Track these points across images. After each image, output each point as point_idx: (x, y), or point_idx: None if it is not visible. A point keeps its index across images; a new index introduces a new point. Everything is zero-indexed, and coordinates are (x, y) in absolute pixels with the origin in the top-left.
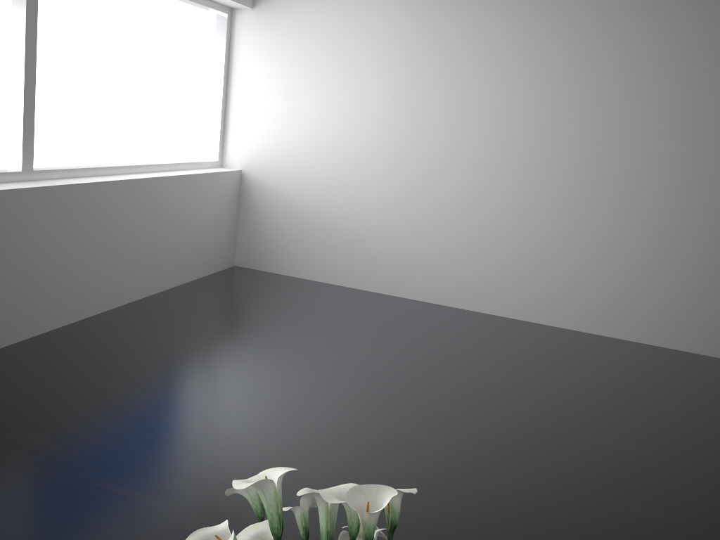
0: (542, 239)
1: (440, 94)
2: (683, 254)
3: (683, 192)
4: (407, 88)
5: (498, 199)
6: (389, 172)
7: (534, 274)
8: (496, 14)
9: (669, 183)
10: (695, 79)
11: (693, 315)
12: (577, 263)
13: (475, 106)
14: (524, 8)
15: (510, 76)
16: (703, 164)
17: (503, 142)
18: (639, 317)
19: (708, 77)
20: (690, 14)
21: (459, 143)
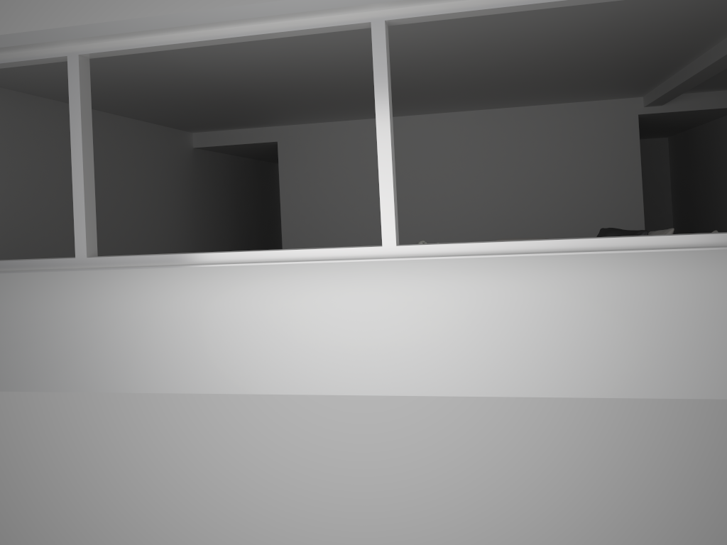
0: None
1: (27, 175)
2: None
3: (129, 223)
4: (6, 171)
5: (65, 246)
6: (2, 242)
7: None
8: (49, 119)
9: (125, 219)
10: (125, 163)
11: None
12: None
13: (46, 183)
14: (61, 117)
15: (60, 161)
16: (133, 207)
17: (62, 207)
18: None
19: (128, 163)
20: (119, 129)
21: (41, 210)
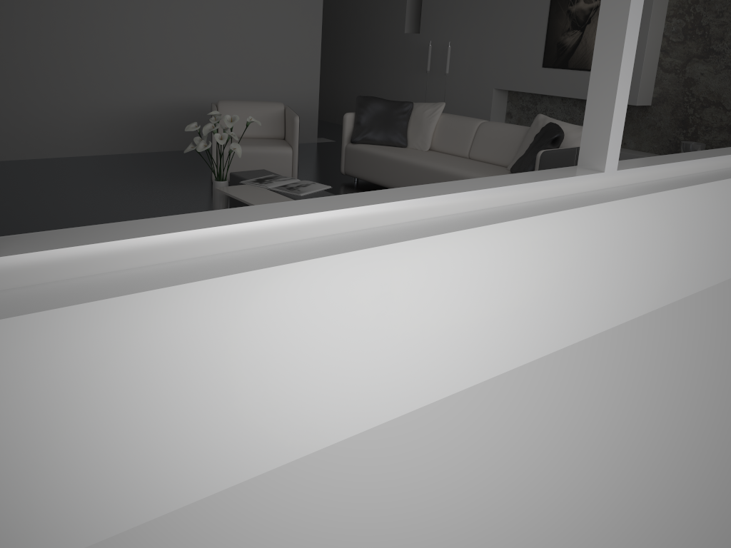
0: None
1: None
2: None
3: None
4: None
5: None
6: None
7: None
8: None
9: None
10: None
11: None
12: None
13: None
14: None
15: None
16: None
17: None
18: None
19: None
20: None
21: None
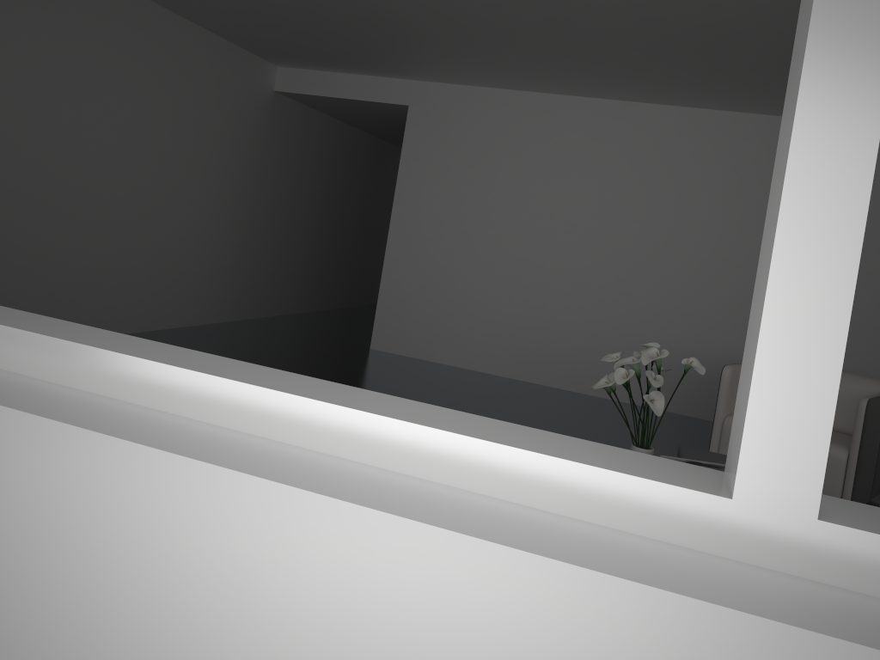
0: (14, 247)
1: None
2: (120, 245)
3: (124, 187)
4: None
5: None
6: None
7: (4, 291)
8: None
9: (116, 179)
10: (136, 82)
11: (123, 300)
12: (45, 269)
13: None
14: None
15: None
16: (137, 161)
17: None
18: (89, 313)
19: (144, 83)
20: (137, 20)
21: None
